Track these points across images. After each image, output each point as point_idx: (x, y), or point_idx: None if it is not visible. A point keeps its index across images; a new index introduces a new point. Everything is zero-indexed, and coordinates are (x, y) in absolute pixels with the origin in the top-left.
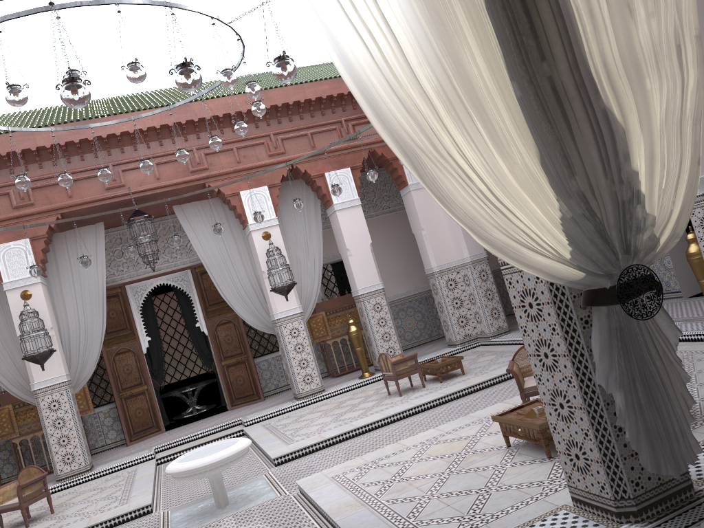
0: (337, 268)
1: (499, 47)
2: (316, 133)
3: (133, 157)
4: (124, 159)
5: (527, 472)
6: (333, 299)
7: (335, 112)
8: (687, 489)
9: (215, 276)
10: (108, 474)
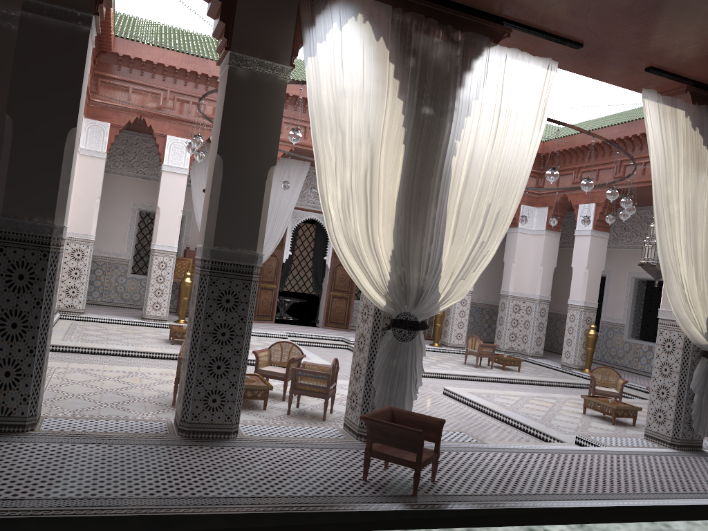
0: None
1: None
2: None
3: None
4: None
5: (603, 425)
6: None
7: None
8: (700, 446)
9: None
10: (255, 335)
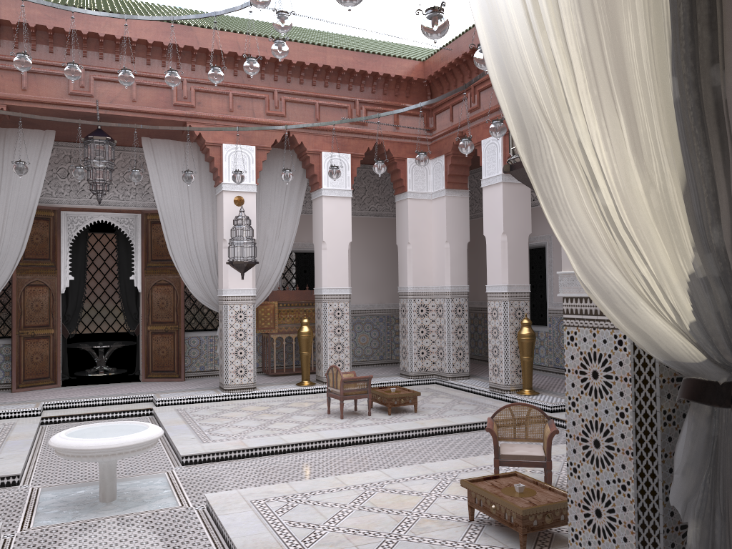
0: (304, 259)
1: (670, 26)
2: (325, 106)
3: (112, 67)
4: (101, 67)
5: None
6: (291, 291)
7: (352, 89)
8: None
9: (168, 229)
10: None
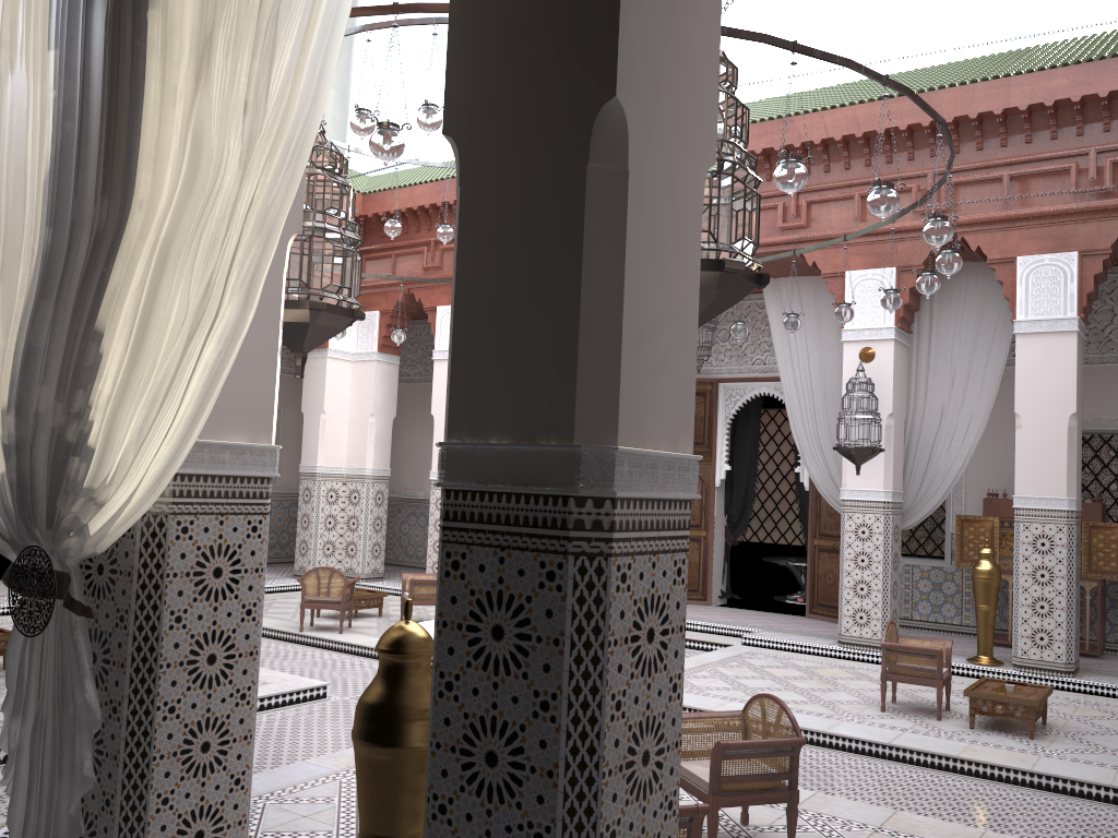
0: (1086, 446)
1: (43, 175)
2: (1024, 176)
3: None
4: None
5: None
6: None
7: (1083, 133)
8: None
9: (792, 402)
10: None
